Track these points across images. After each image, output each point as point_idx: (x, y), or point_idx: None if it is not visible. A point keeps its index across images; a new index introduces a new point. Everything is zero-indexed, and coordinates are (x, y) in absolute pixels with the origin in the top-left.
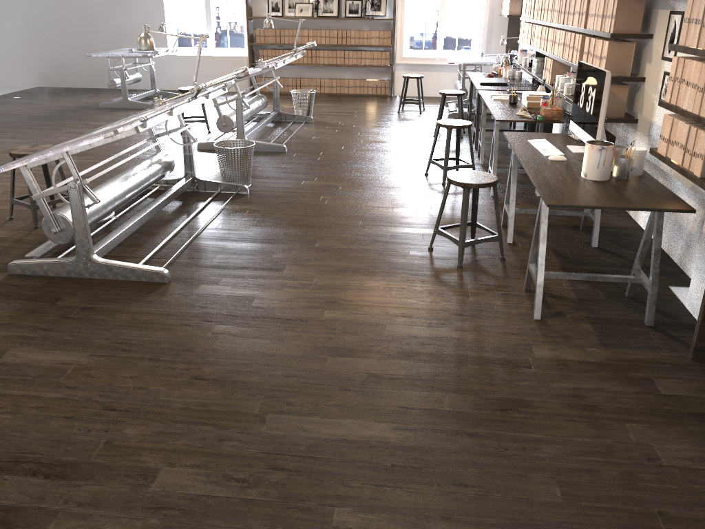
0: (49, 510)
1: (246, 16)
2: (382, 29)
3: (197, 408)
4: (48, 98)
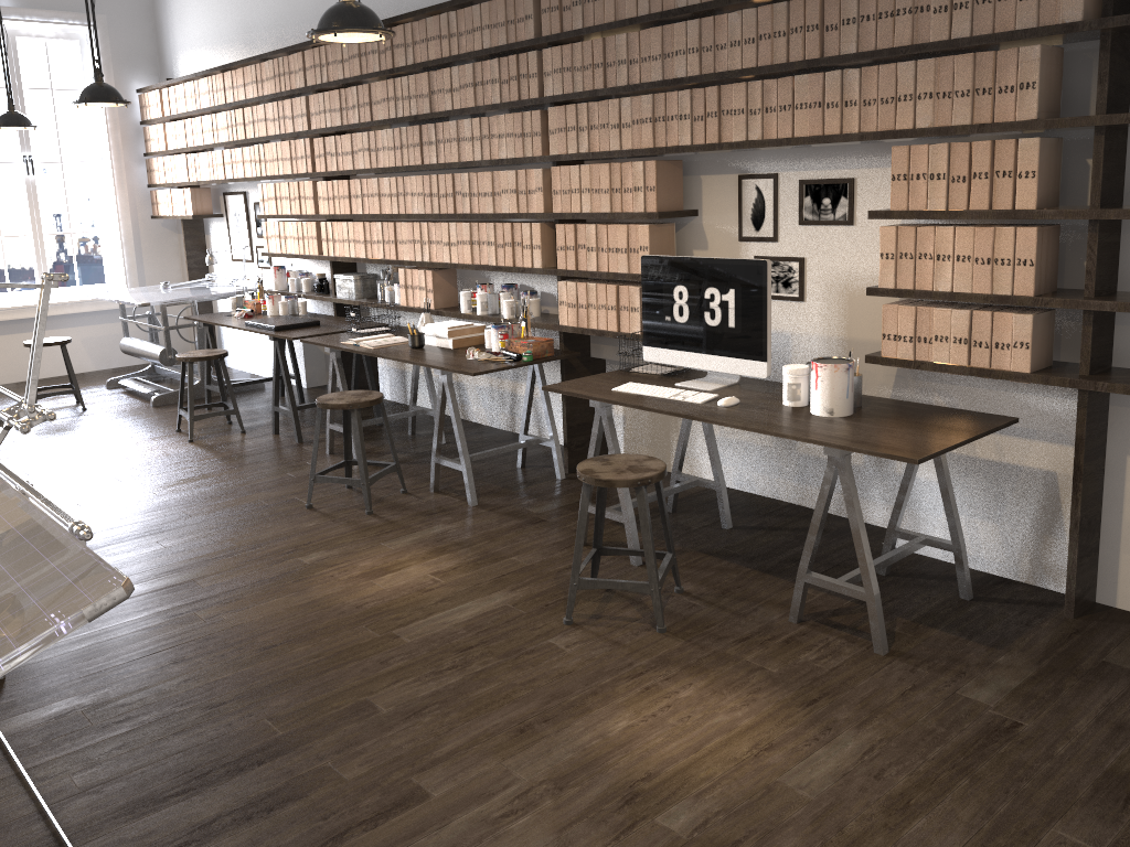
0: None
1: None
2: None
3: None
4: None
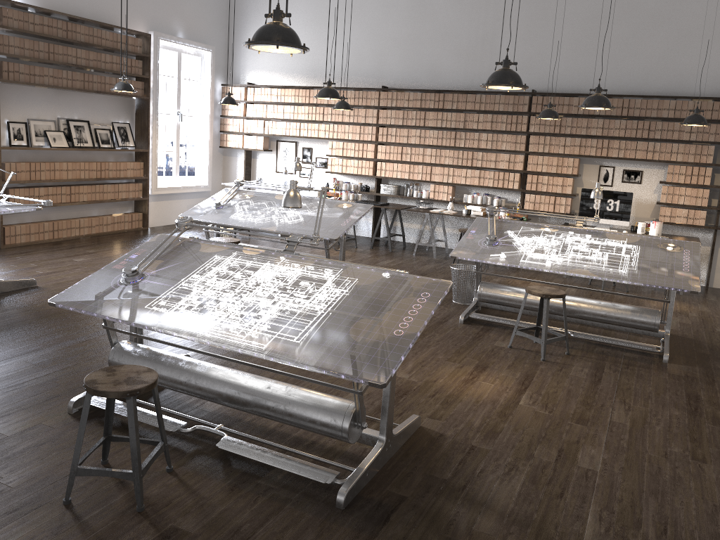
0: None
1: None
2: (125, 159)
3: None
4: None
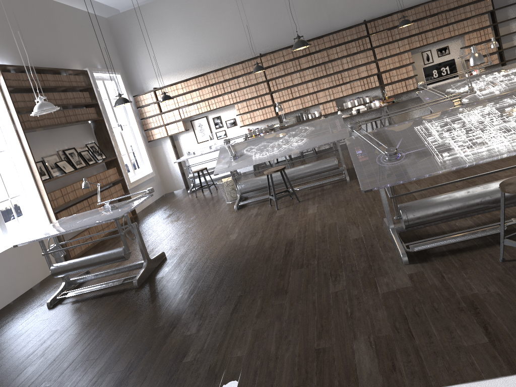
0: None
1: (41, 181)
2: (102, 170)
3: None
4: (1, 372)
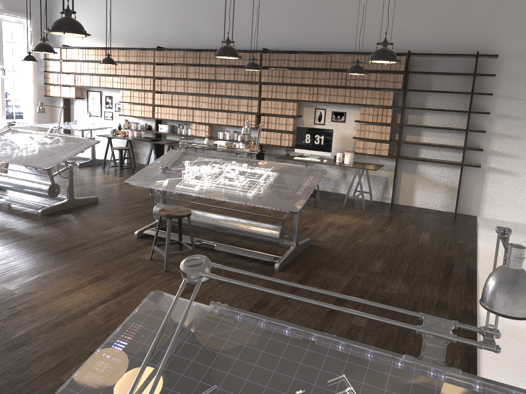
0: (466, 267)
1: None
2: None
3: (415, 249)
4: None
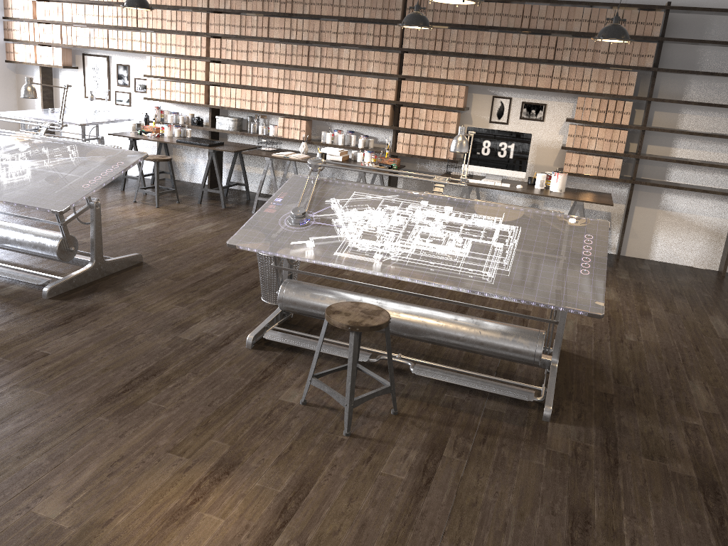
0: None
1: None
2: None
3: (726, 352)
4: None
